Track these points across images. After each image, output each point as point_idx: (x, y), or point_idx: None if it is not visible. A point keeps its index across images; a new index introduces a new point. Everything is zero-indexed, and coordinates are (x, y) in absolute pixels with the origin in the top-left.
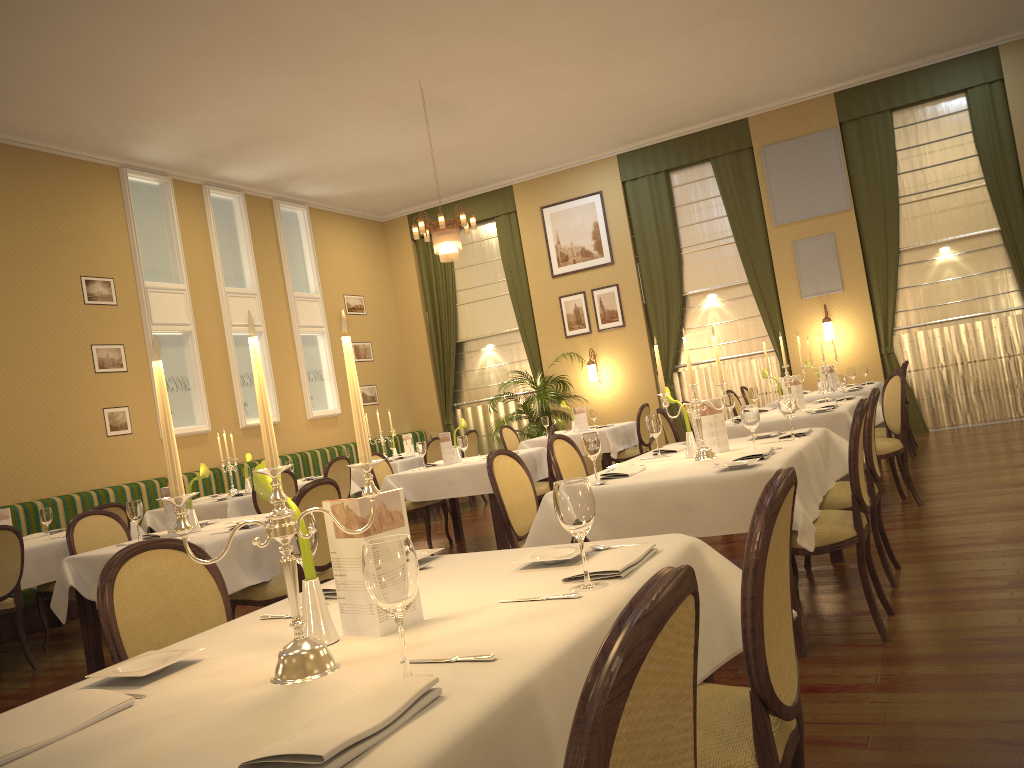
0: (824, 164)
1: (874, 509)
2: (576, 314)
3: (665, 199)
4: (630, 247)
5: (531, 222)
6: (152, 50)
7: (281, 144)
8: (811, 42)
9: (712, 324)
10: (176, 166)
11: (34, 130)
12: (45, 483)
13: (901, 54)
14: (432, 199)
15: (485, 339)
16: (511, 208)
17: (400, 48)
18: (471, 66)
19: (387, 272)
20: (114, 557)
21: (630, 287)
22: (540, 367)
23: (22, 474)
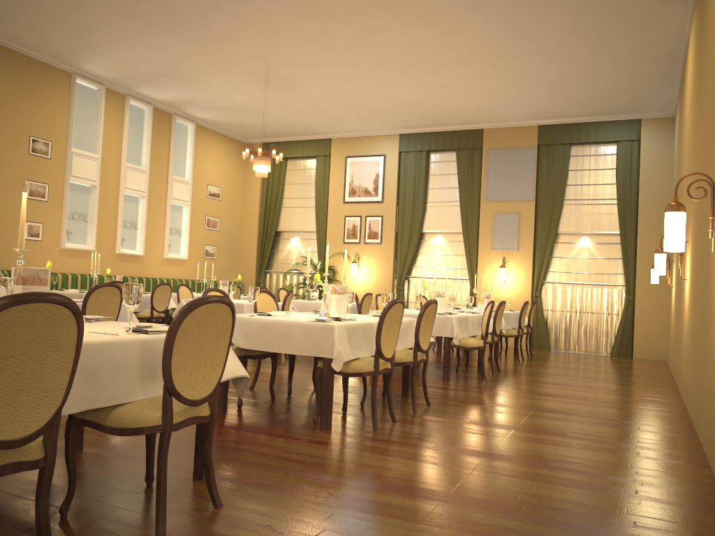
0: (523, 168)
1: (414, 366)
2: (353, 229)
3: (423, 168)
4: (395, 194)
5: (338, 164)
6: (96, 9)
7: (178, 81)
8: (519, 91)
9: (435, 254)
10: (110, 80)
11: (19, 40)
12: None
13: (580, 111)
14: (280, 136)
15: (294, 233)
16: (328, 153)
17: (253, 40)
18: (299, 60)
19: (242, 176)
20: None
21: (390, 219)
22: (324, 258)
23: None
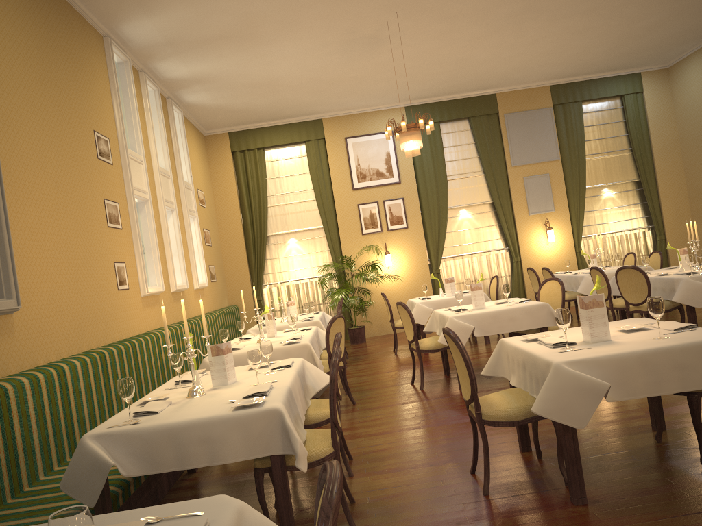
0: (544, 129)
1: None
2: (371, 218)
3: (438, 141)
4: (413, 172)
5: (337, 148)
6: None
7: (238, 46)
8: (585, 46)
9: (466, 229)
10: (136, 48)
11: None
12: (92, 333)
13: (600, 67)
14: (255, 122)
15: (290, 234)
16: (321, 136)
17: None
18: (436, 10)
19: (209, 176)
20: None
21: (412, 200)
22: (340, 256)
23: (81, 322)
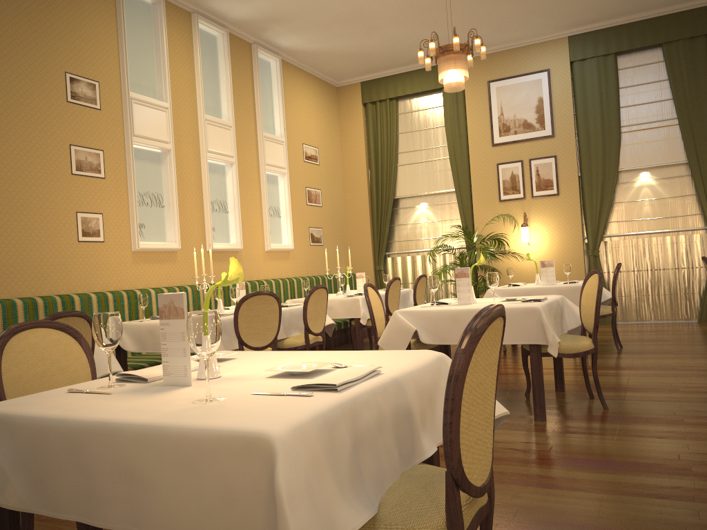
0: None
1: None
2: (512, 180)
3: (612, 80)
4: (572, 122)
5: (477, 94)
6: None
7: None
8: None
9: (644, 199)
10: None
11: None
12: (6, 282)
13: None
14: (386, 68)
15: (420, 198)
16: None
17: None
18: None
19: (337, 131)
20: None
21: (568, 159)
22: (471, 226)
23: None
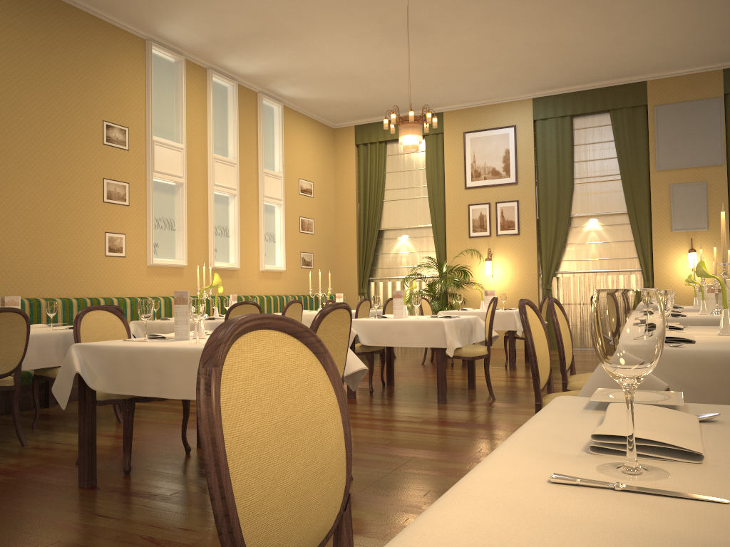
0: (706, 125)
1: None
2: (480, 220)
3: (567, 138)
4: (533, 172)
5: (454, 143)
6: None
7: (278, 42)
8: (729, 17)
9: (591, 242)
10: (190, 48)
11: None
12: (50, 285)
13: None
14: (377, 115)
15: (402, 230)
16: (439, 130)
17: None
18: None
19: (332, 168)
20: (221, 329)
21: (528, 204)
22: (444, 258)
23: (32, 274)
